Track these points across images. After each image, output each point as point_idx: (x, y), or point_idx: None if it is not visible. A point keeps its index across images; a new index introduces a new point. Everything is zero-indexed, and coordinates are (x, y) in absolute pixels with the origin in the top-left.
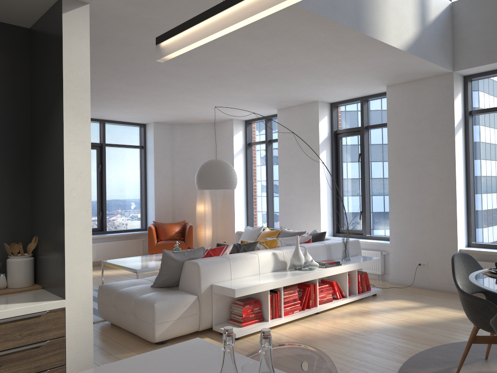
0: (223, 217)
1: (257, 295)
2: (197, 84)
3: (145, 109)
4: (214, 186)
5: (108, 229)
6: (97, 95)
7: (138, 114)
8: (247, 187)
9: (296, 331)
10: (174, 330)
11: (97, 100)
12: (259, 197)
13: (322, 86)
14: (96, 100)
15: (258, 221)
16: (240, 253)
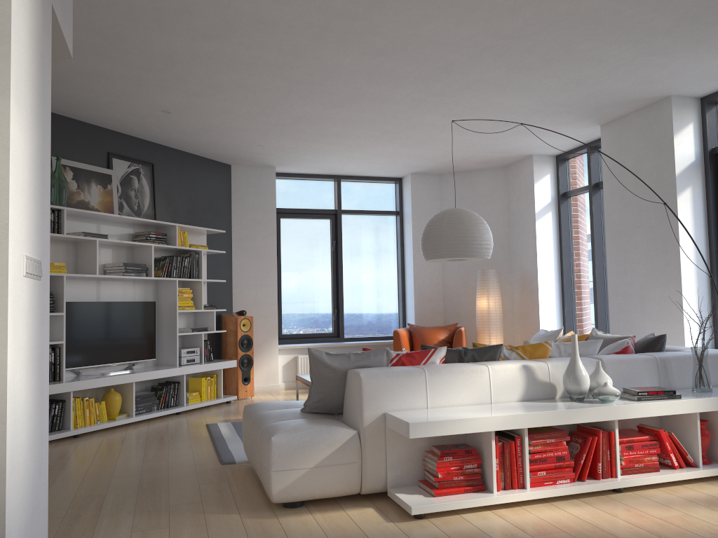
0: (523, 319)
1: (477, 440)
2: (426, 89)
3: (382, 150)
4: (445, 253)
5: (348, 336)
6: (298, 132)
7: (378, 160)
8: (562, 267)
9: (545, 519)
10: (309, 487)
11: (305, 141)
12: (584, 285)
13: (659, 58)
14: (303, 141)
15: (583, 325)
16: (457, 363)
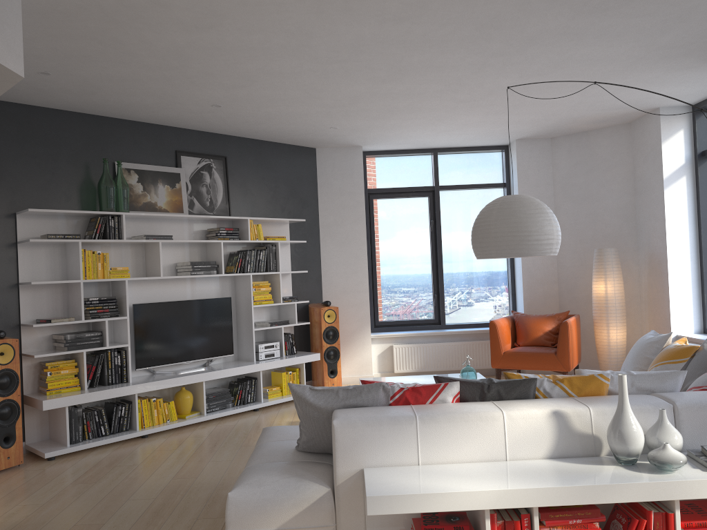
0: (652, 307)
1: (477, 512)
2: (481, 50)
3: (467, 120)
4: (494, 252)
5: (451, 322)
6: (363, 111)
7: (470, 130)
8: (700, 244)
9: None
10: None
11: (377, 119)
12: None
13: None
14: (374, 119)
15: None
16: (468, 405)
